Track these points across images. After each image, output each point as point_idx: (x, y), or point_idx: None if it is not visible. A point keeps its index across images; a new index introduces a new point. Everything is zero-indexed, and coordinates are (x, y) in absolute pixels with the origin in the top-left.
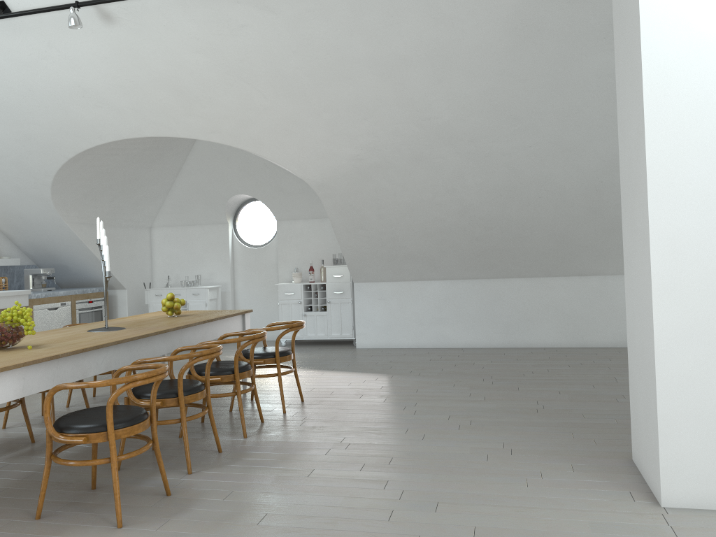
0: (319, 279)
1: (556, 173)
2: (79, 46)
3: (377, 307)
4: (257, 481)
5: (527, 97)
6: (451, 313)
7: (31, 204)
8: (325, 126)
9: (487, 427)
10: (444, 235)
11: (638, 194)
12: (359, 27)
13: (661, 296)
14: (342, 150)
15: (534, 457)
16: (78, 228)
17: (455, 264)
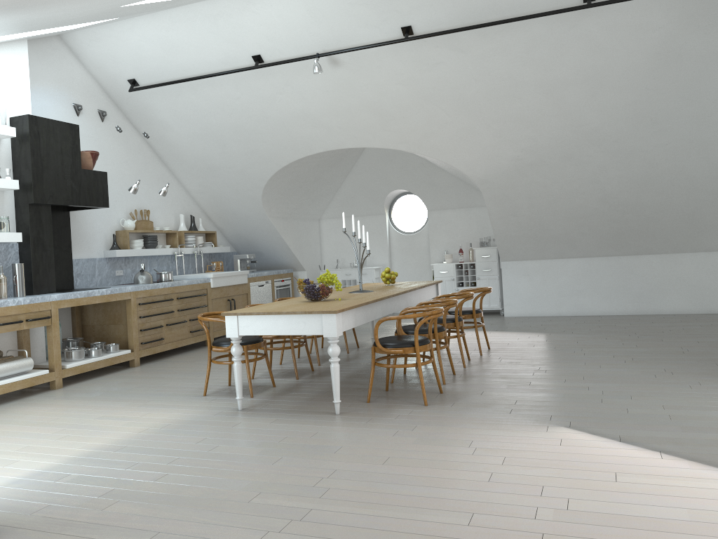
0: (466, 259)
1: (688, 165)
2: (309, 83)
3: (522, 282)
4: (495, 387)
5: (666, 105)
6: (588, 286)
7: (244, 203)
8: (493, 134)
9: (646, 361)
10: (585, 219)
11: None
12: (530, 59)
13: None
14: (505, 153)
15: (691, 375)
16: (275, 222)
17: (593, 244)
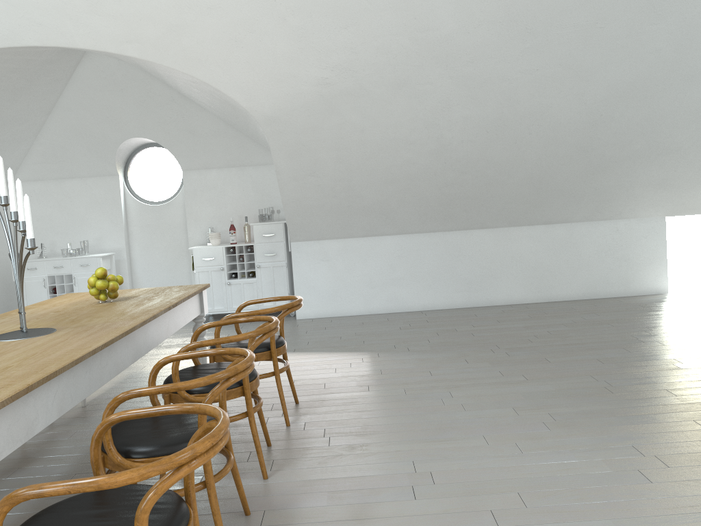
0: (240, 239)
1: (555, 104)
2: None
3: (321, 269)
4: None
5: (551, 4)
6: (406, 272)
7: None
8: (290, 36)
9: (581, 422)
10: (410, 181)
11: None
12: None
13: None
14: (307, 71)
15: None
16: None
17: (414, 216)
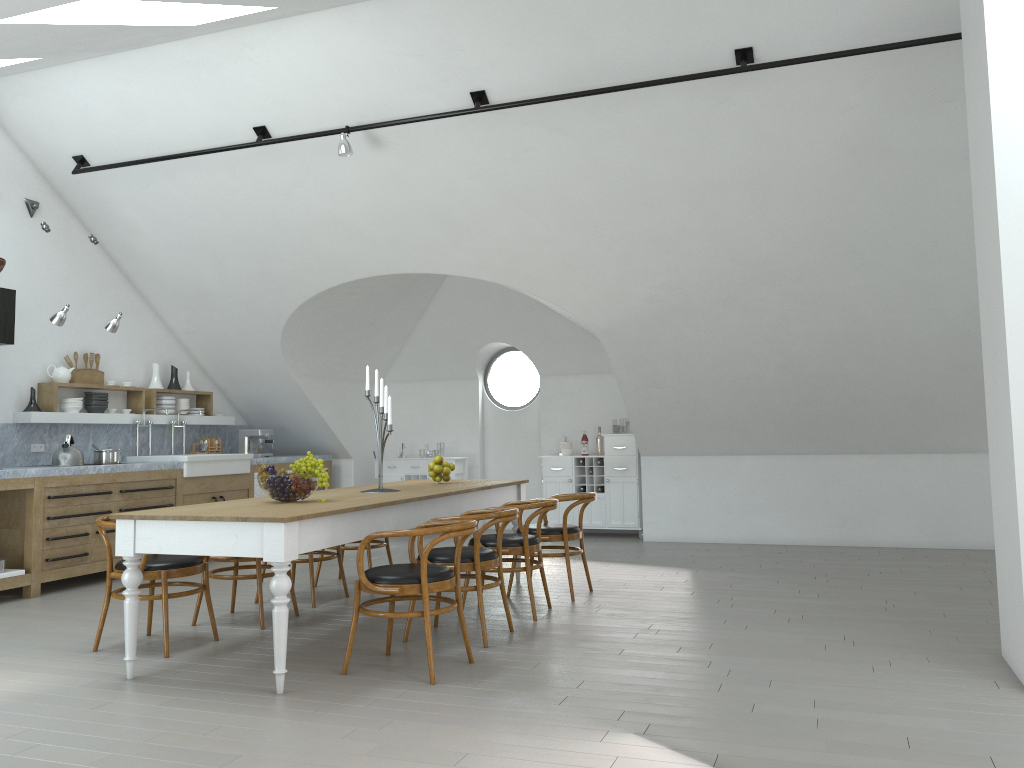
0: (594, 451)
1: (908, 319)
2: (340, 172)
3: (672, 488)
4: (563, 656)
5: (869, 227)
6: (769, 499)
7: (256, 351)
8: (617, 261)
9: (822, 621)
10: (761, 396)
11: (998, 345)
12: (664, 149)
13: (1023, 456)
14: (636, 290)
15: (881, 649)
16: (305, 382)
17: (775, 434)
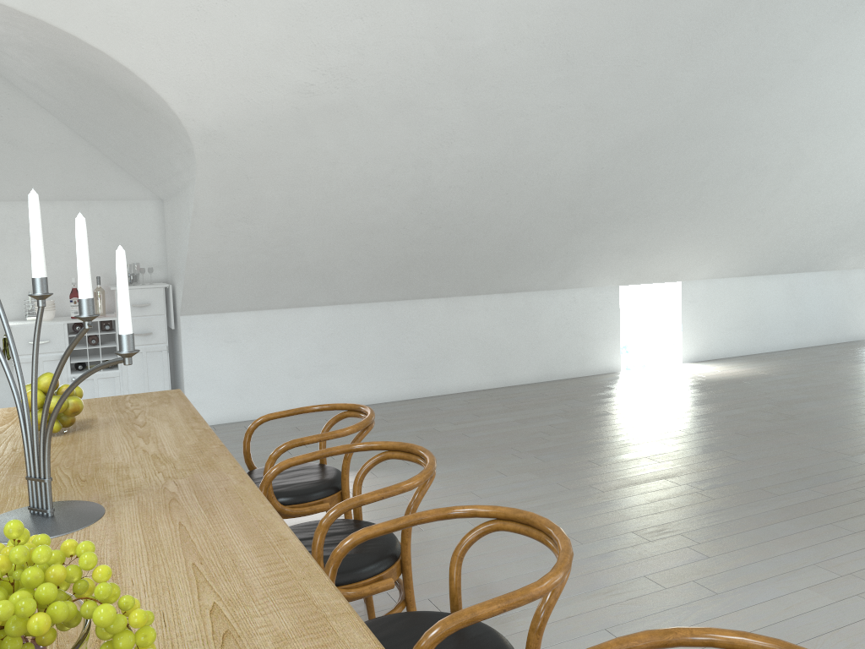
0: None
1: (563, 151)
2: None
3: (225, 355)
4: None
5: (602, 30)
6: (342, 356)
7: None
8: (282, 16)
9: (729, 542)
10: (371, 235)
11: None
12: None
13: None
14: (289, 72)
15: None
16: None
17: (361, 281)
